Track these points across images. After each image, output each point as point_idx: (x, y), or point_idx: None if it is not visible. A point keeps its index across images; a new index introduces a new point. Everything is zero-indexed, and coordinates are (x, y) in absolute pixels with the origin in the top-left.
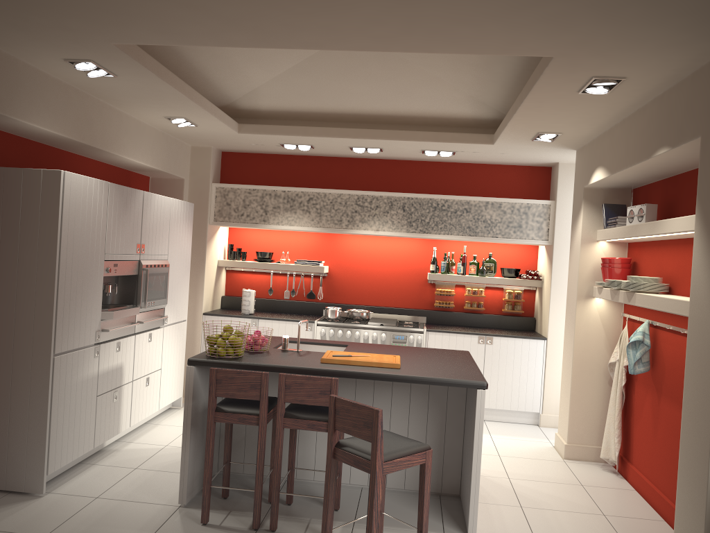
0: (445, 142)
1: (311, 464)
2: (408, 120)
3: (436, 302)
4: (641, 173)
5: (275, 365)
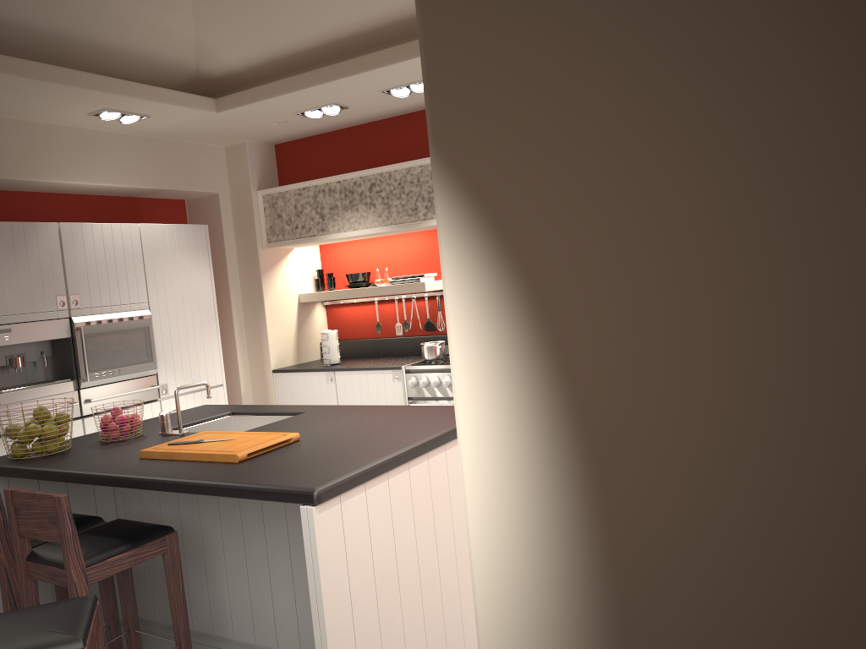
0: None
1: (227, 613)
2: None
3: None
4: None
5: (52, 469)
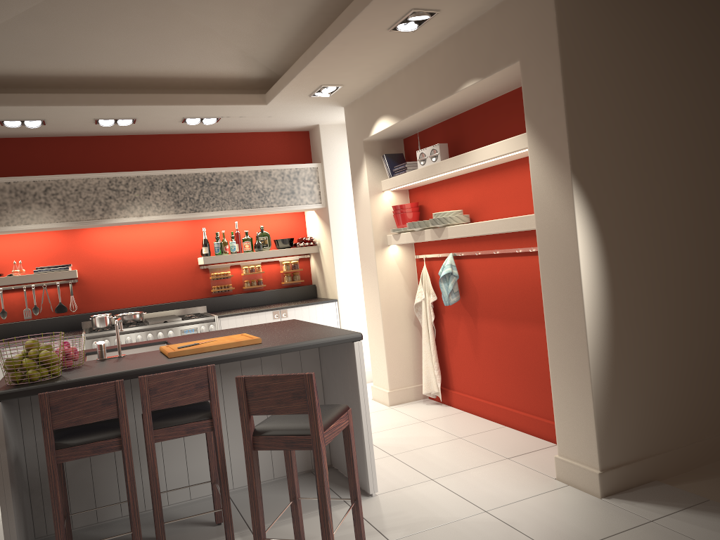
0: (216, 105)
1: (162, 487)
2: (167, 83)
3: (214, 288)
4: (429, 116)
5: (119, 372)
